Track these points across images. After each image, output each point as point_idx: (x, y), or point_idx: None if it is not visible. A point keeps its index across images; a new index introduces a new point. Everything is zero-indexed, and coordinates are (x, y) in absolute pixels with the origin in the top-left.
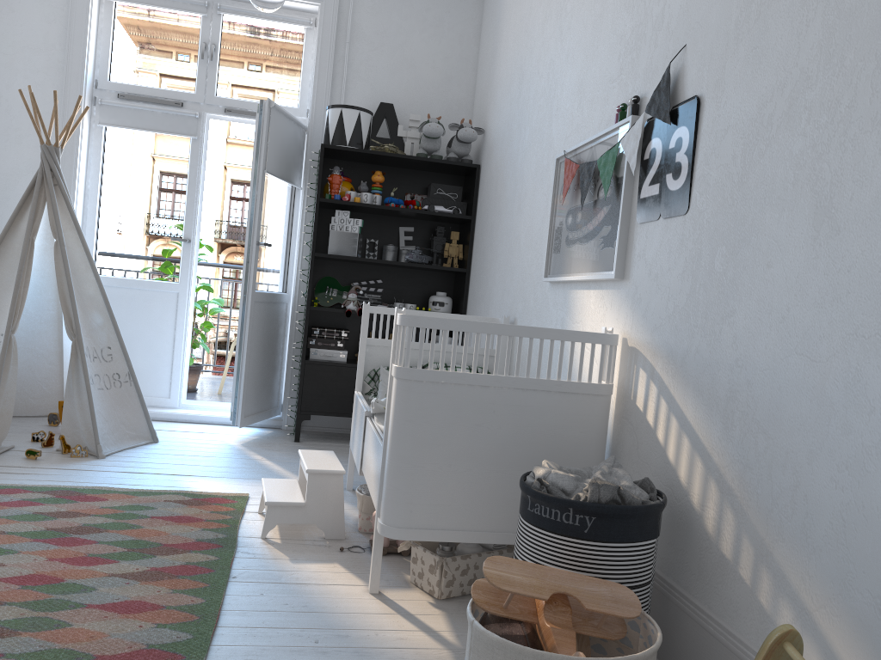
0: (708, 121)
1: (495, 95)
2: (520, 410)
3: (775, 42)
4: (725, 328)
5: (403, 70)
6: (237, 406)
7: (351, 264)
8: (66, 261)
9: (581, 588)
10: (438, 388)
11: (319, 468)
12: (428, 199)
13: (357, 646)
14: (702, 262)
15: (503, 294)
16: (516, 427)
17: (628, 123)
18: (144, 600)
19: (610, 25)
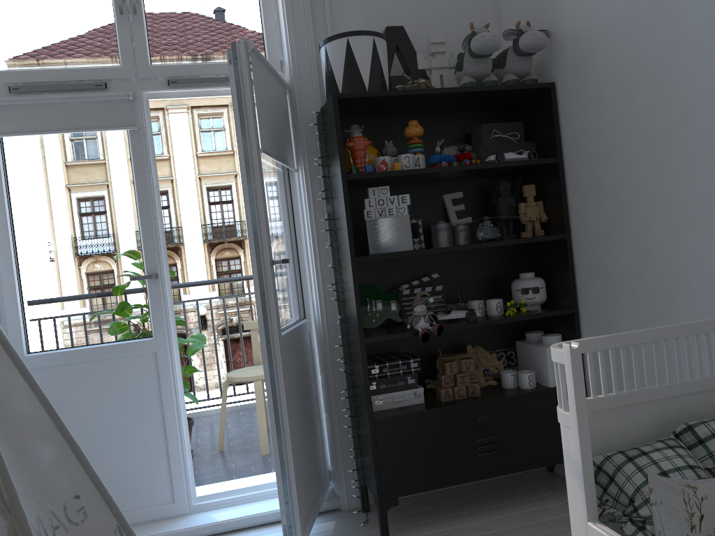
0: None
1: None
2: None
3: None
4: None
5: None
6: (292, 516)
7: (389, 260)
8: None
9: None
10: None
11: None
12: (484, 148)
13: None
14: None
15: None
16: None
17: None
18: None
19: None
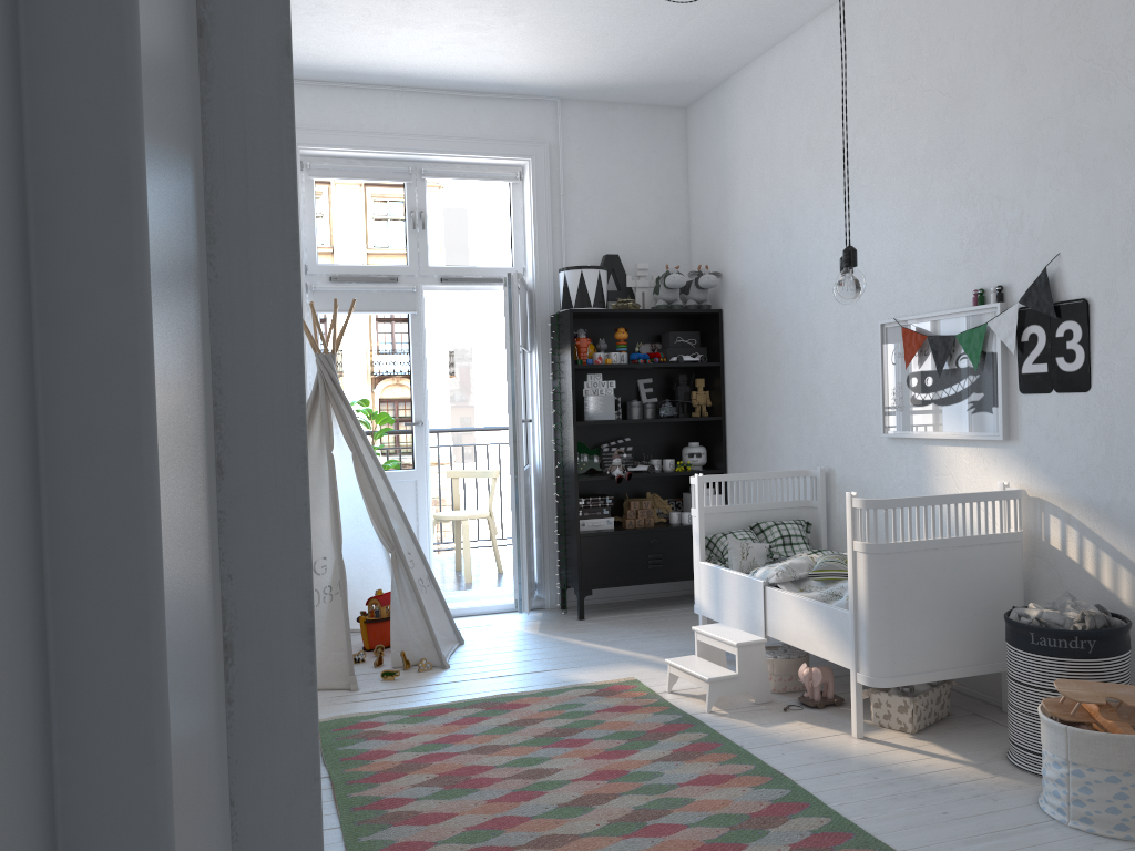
0: (1102, 320)
1: (736, 241)
2: (963, 563)
3: None
4: None
5: (617, 216)
6: (522, 593)
7: (595, 425)
8: (369, 472)
9: (1116, 692)
10: (902, 556)
11: (744, 640)
12: (669, 349)
13: (907, 775)
14: (1116, 431)
15: (801, 444)
16: (961, 578)
17: (994, 308)
18: (713, 773)
19: (940, 213)
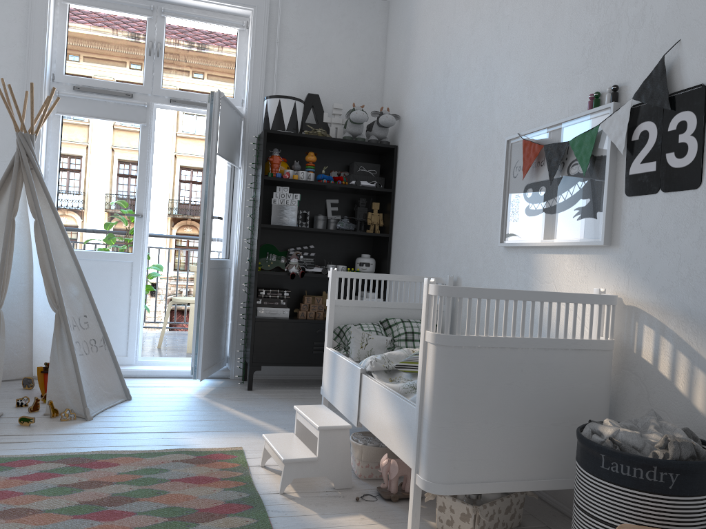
0: None
1: (411, 87)
2: (544, 367)
3: None
4: None
5: (324, 65)
6: (197, 362)
7: (286, 232)
8: (46, 239)
9: None
10: (475, 352)
11: (328, 425)
12: (352, 175)
13: None
14: None
15: (440, 256)
16: (540, 383)
17: (608, 109)
18: None
19: (567, 25)
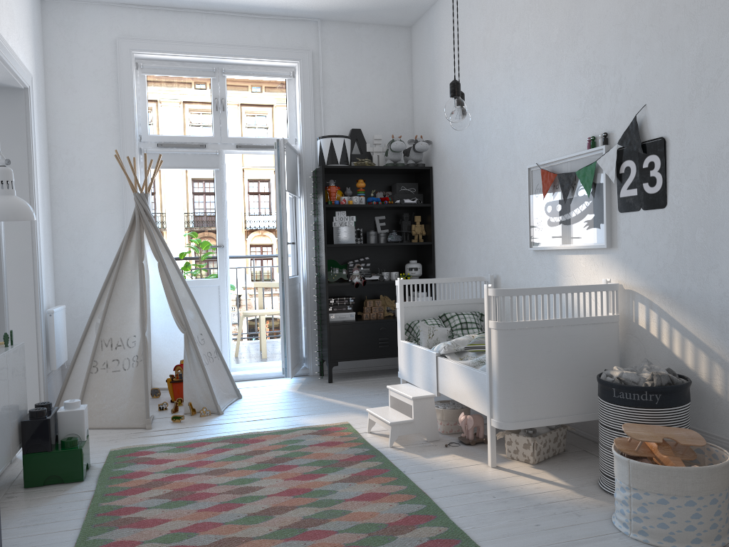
0: (674, 153)
1: (440, 117)
2: (571, 338)
3: (724, 112)
4: (711, 275)
5: (361, 102)
6: (287, 363)
7: (344, 248)
8: (169, 276)
9: (672, 433)
10: (524, 331)
11: (419, 395)
12: (396, 195)
13: (518, 495)
14: (684, 237)
15: (480, 259)
16: (570, 349)
17: (601, 149)
18: (373, 491)
19: (567, 83)
